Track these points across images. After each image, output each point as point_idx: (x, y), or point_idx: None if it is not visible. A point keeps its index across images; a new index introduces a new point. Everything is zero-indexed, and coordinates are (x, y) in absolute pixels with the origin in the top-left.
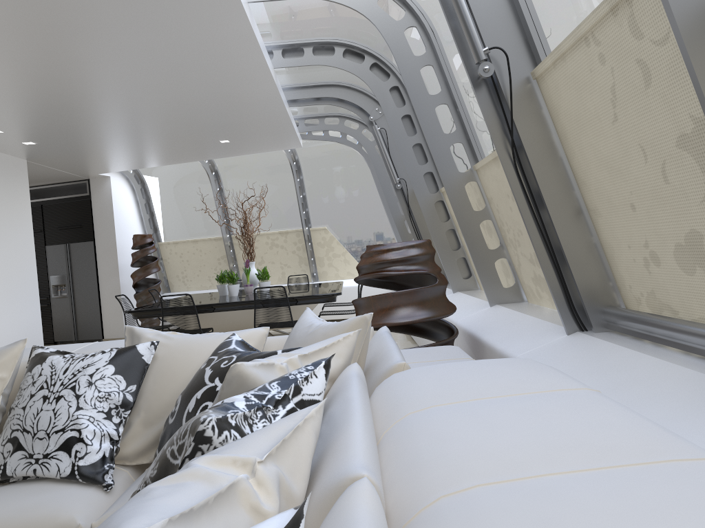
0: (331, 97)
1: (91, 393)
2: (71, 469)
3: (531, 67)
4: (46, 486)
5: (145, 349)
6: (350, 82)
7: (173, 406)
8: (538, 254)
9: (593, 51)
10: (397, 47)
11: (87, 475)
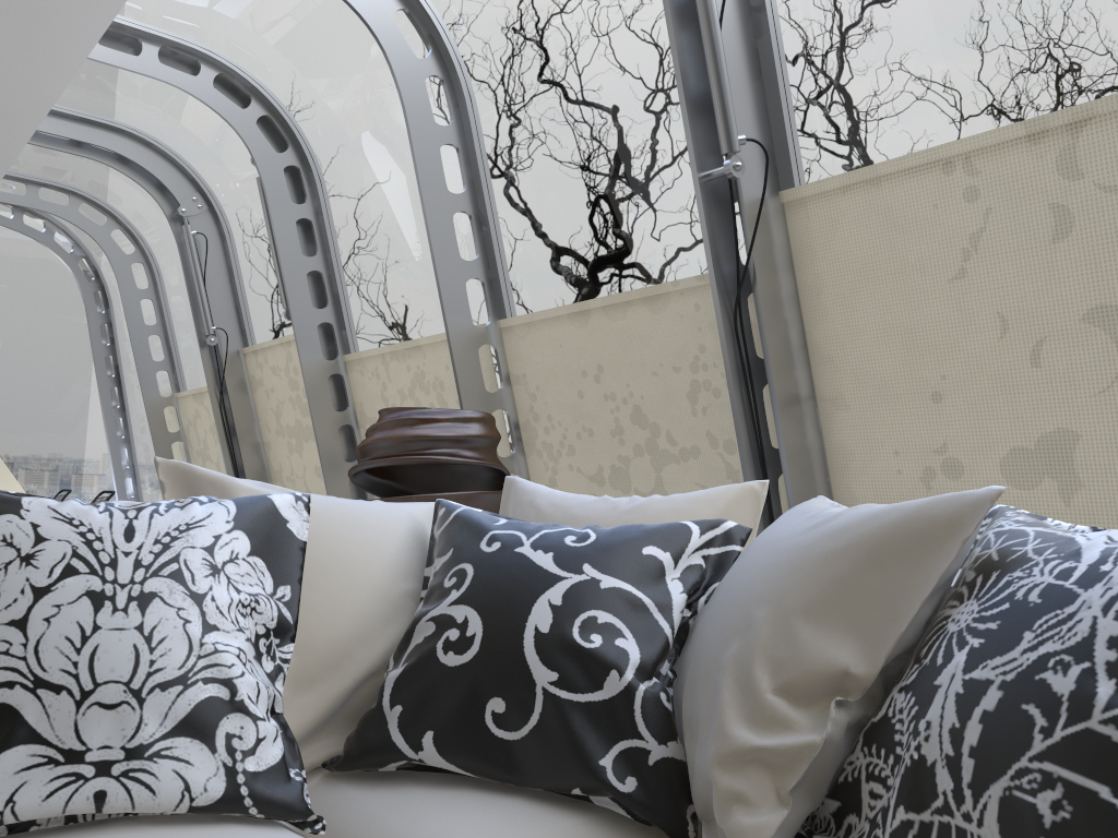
0: (112, 150)
1: (224, 593)
2: (228, 784)
3: (774, 186)
4: (154, 835)
5: (288, 508)
6: (160, 136)
7: (361, 642)
8: (745, 452)
9: (958, 181)
10: (413, 98)
11: (275, 796)
